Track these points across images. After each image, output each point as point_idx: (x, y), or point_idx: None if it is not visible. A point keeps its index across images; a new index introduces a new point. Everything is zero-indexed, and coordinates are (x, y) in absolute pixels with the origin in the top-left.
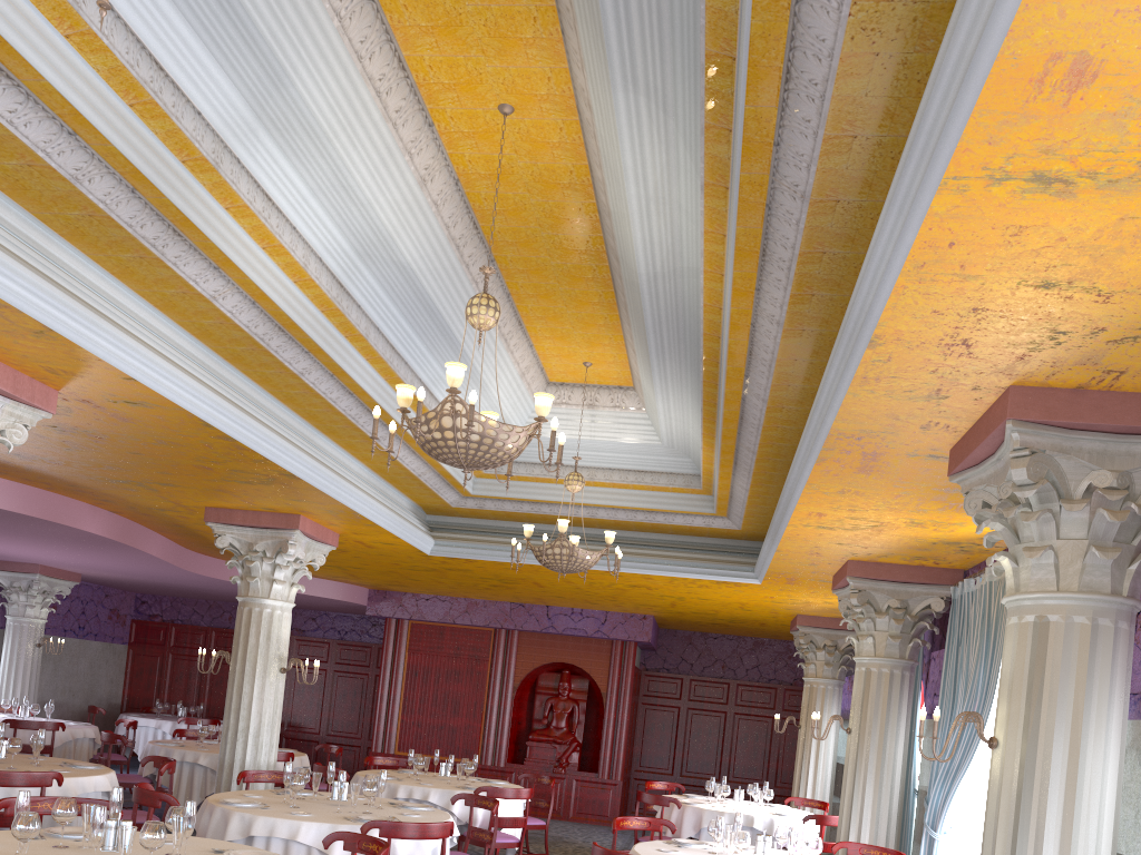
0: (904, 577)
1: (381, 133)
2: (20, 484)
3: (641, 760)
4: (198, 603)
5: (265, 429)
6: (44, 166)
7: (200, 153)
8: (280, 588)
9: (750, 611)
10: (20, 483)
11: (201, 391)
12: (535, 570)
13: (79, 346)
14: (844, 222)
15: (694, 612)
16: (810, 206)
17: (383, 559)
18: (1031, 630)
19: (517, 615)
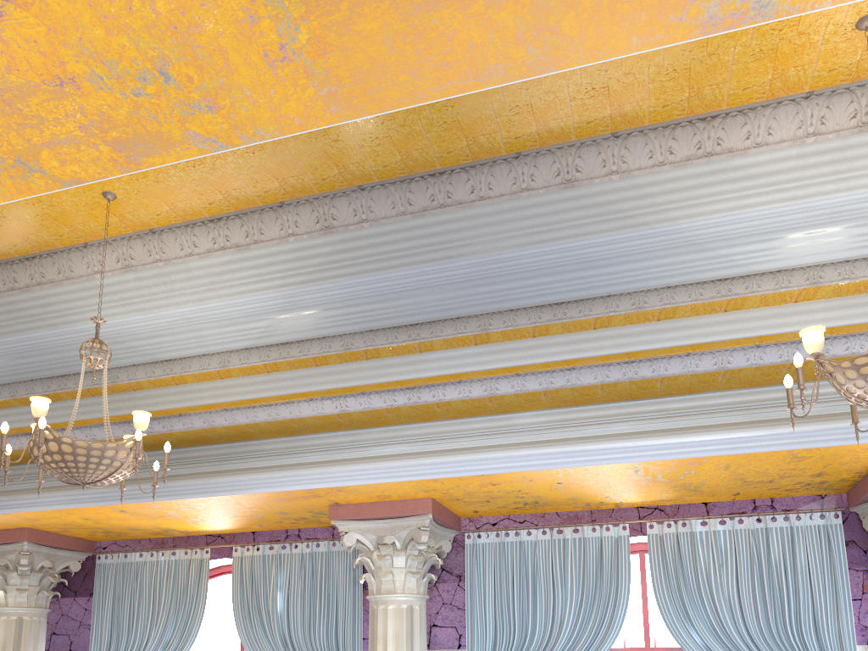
0: None
1: None
2: None
3: None
4: None
5: None
6: None
7: None
8: None
9: None
10: None
11: None
12: None
13: None
14: None
15: None
16: None
17: None
18: (15, 622)
19: None
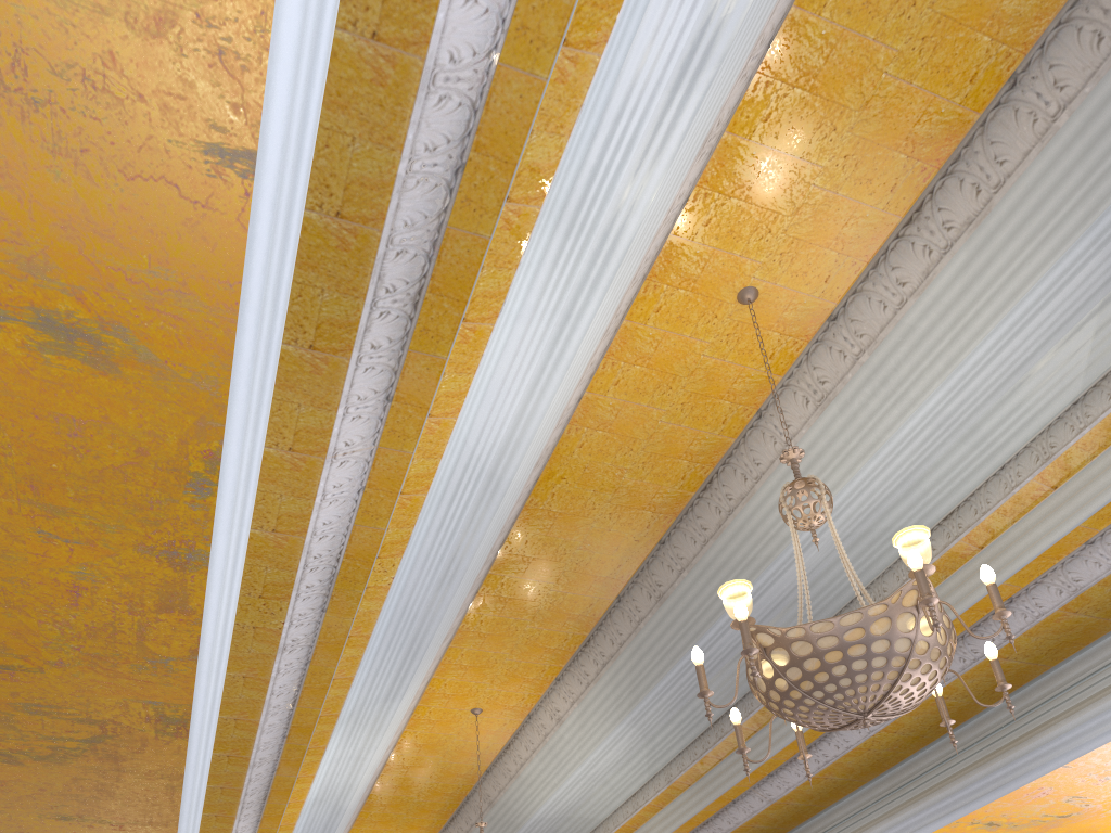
0: None
1: (398, 722)
2: None
3: None
4: None
5: None
6: (242, 756)
7: (326, 743)
8: None
9: None
10: None
11: None
12: None
13: None
14: (780, 812)
15: None
16: (771, 805)
17: None
18: None
19: None
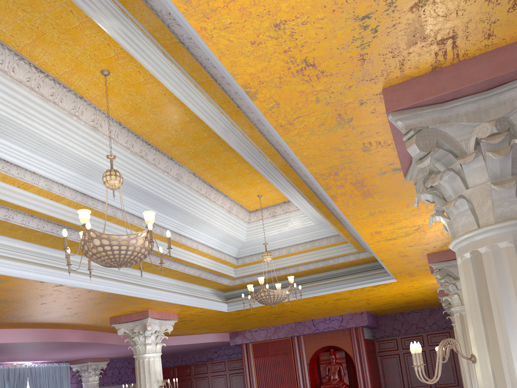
0: None
1: (47, 109)
2: (33, 329)
3: (386, 386)
4: (167, 357)
5: (80, 275)
6: None
7: None
8: (150, 347)
9: (410, 296)
10: (33, 328)
11: (24, 266)
12: (282, 305)
13: None
14: None
15: (384, 304)
16: None
17: (213, 319)
18: (471, 264)
19: (299, 328)
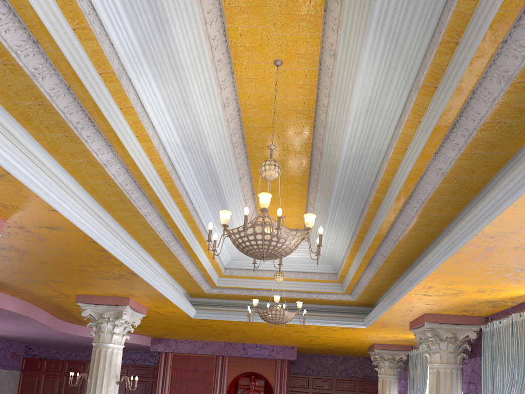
0: (454, 321)
1: (209, 72)
2: None
3: None
4: (59, 348)
5: (124, 245)
6: (14, 64)
7: (111, 68)
8: (117, 337)
9: (350, 342)
10: None
11: (93, 220)
12: (247, 324)
13: (25, 186)
14: (524, 98)
15: (320, 344)
16: (510, 86)
17: (166, 321)
18: None
19: (228, 348)
